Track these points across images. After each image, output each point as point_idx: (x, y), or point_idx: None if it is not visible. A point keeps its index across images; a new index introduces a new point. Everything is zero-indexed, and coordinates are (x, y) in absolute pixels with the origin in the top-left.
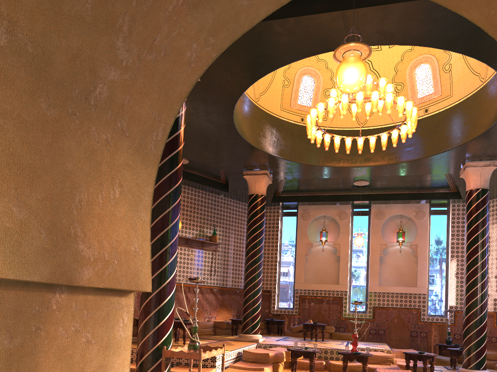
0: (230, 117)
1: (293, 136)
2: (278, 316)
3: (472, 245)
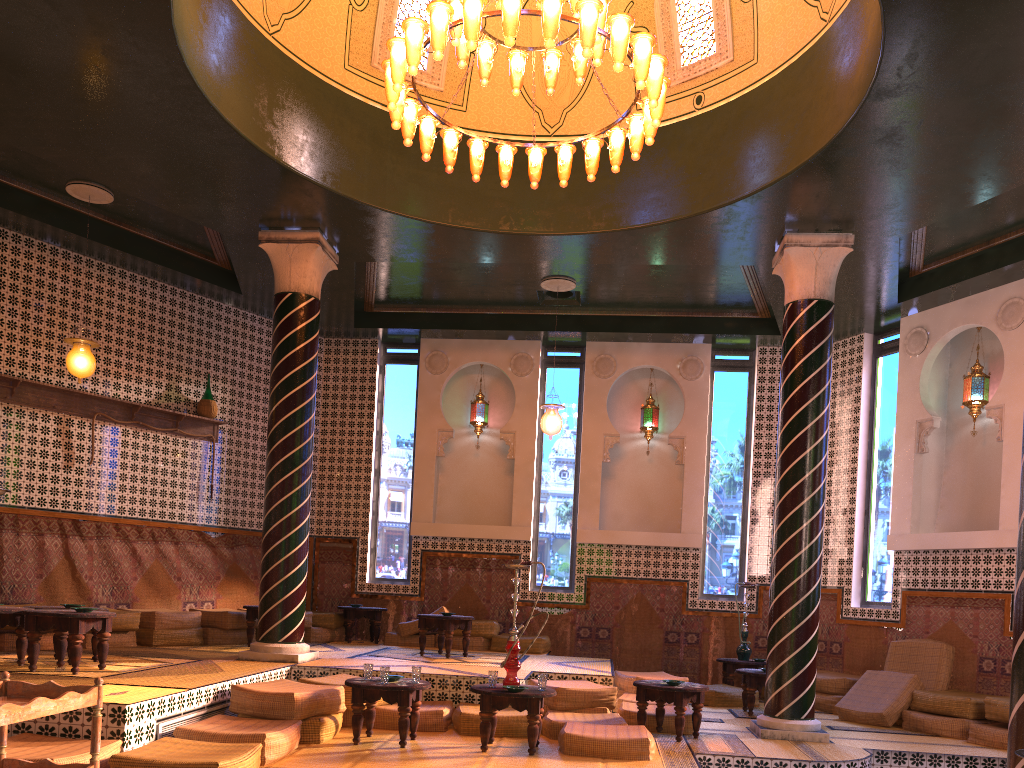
0: (171, 47)
1: (379, 144)
2: (373, 598)
3: (794, 433)
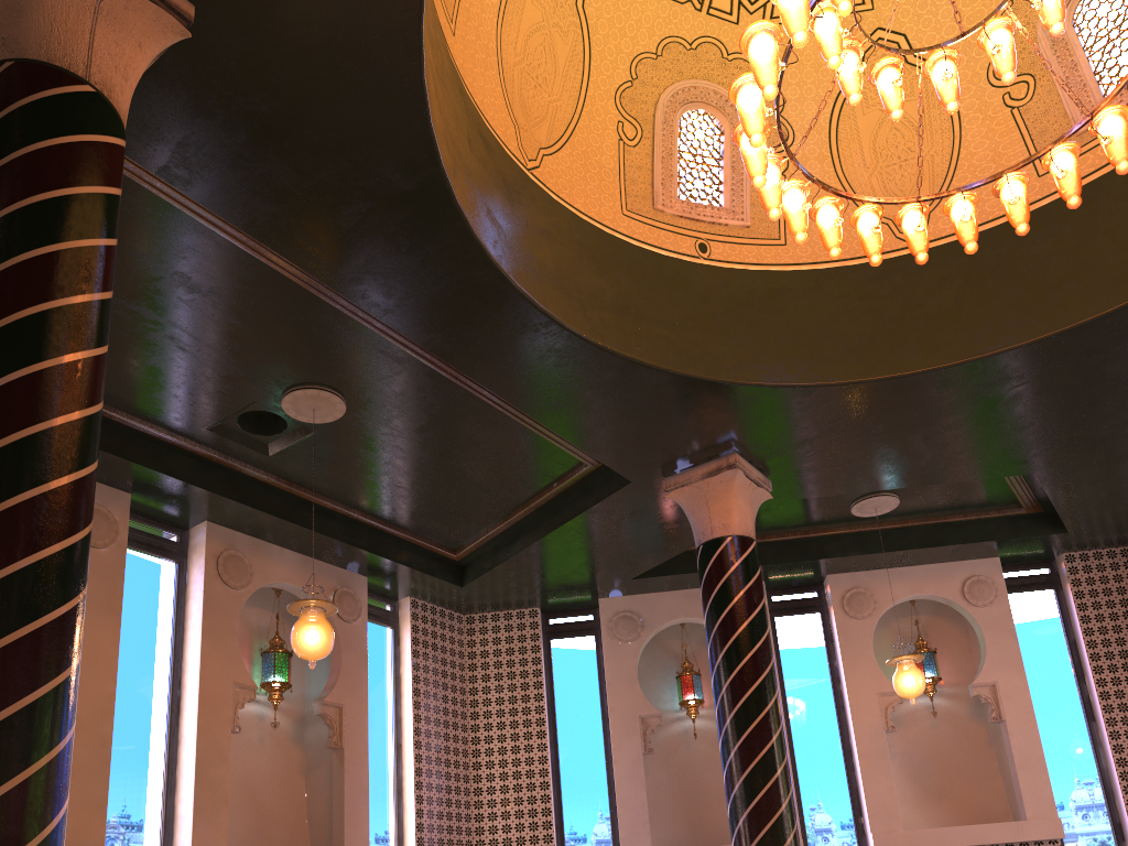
0: None
1: None
2: None
3: (766, 700)
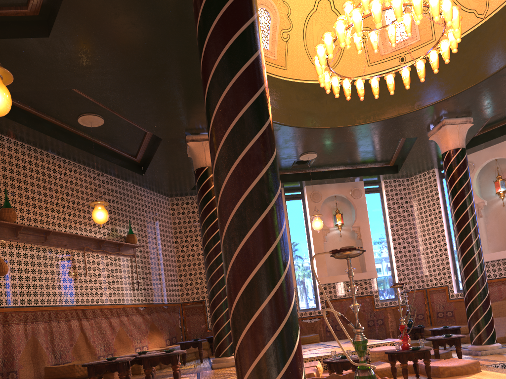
0: None
1: None
2: None
3: (464, 210)
